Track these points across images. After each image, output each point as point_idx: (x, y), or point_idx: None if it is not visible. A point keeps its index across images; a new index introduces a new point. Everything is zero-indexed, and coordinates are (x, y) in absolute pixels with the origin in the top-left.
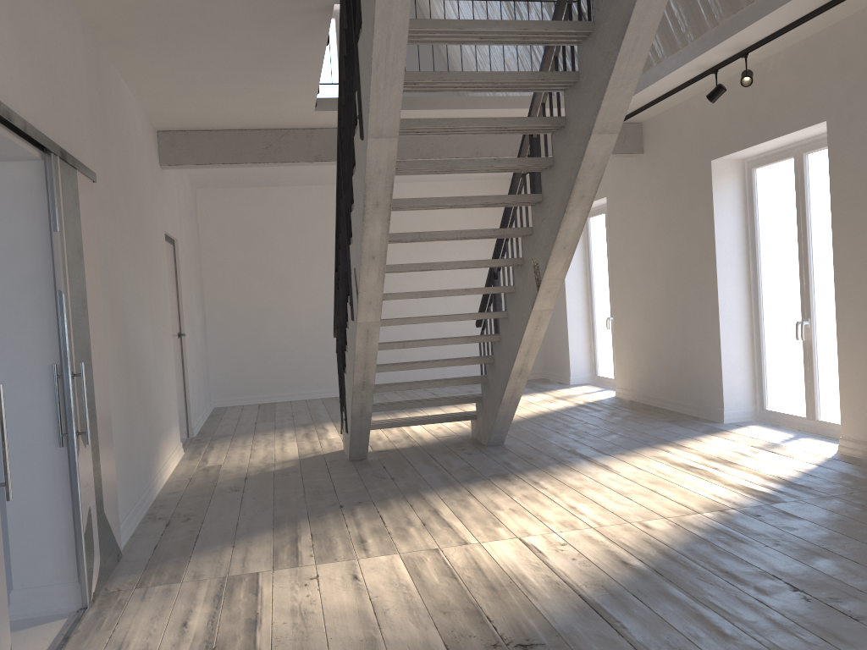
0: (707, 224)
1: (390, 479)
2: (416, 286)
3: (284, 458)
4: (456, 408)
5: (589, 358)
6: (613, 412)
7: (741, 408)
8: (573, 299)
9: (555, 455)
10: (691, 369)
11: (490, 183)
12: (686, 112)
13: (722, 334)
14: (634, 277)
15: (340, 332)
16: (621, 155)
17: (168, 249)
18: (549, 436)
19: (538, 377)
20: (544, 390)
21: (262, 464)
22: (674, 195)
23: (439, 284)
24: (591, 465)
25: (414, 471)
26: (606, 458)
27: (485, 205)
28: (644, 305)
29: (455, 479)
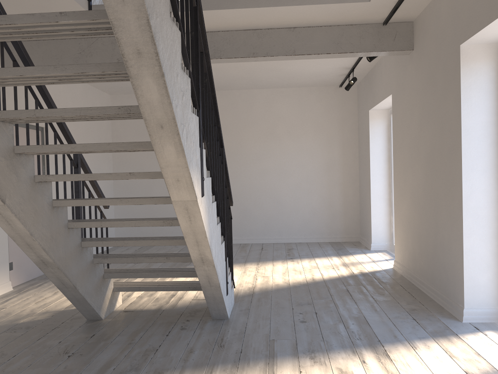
0: (455, 113)
1: (67, 356)
2: (261, 166)
3: (54, 307)
4: (256, 266)
5: (389, 229)
6: (370, 288)
7: (485, 307)
8: (377, 181)
9: (248, 347)
10: (440, 258)
11: (321, 89)
12: (442, 1)
13: (466, 228)
14: (406, 164)
15: (76, 206)
16: (392, 52)
17: (24, 133)
18: (280, 314)
19: (354, 240)
20: (344, 254)
21: (28, 312)
22: (432, 86)
23: (278, 165)
24: (259, 373)
25: (103, 347)
26: (289, 362)
27: (99, 77)
28: (412, 190)
29: (113, 369)
